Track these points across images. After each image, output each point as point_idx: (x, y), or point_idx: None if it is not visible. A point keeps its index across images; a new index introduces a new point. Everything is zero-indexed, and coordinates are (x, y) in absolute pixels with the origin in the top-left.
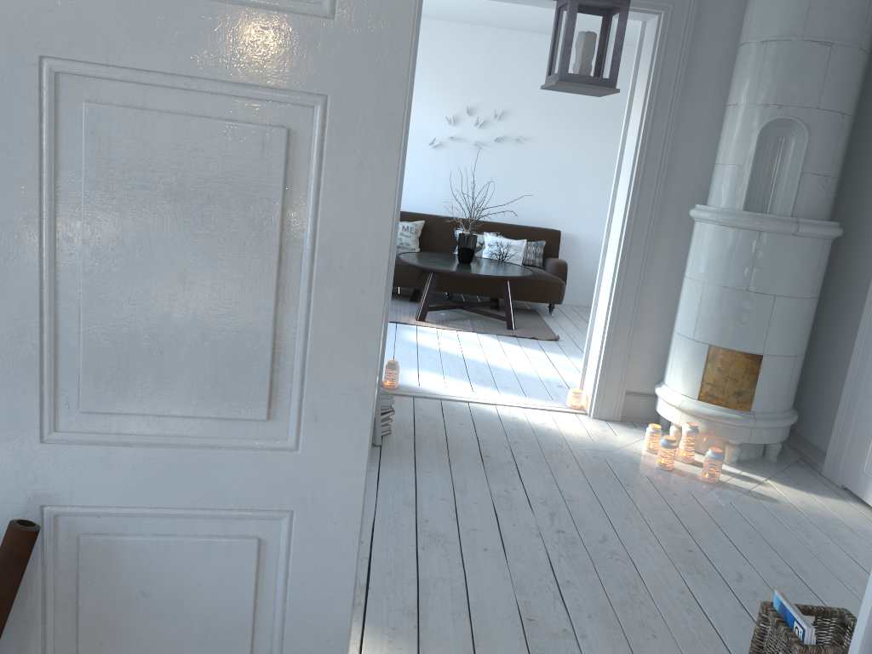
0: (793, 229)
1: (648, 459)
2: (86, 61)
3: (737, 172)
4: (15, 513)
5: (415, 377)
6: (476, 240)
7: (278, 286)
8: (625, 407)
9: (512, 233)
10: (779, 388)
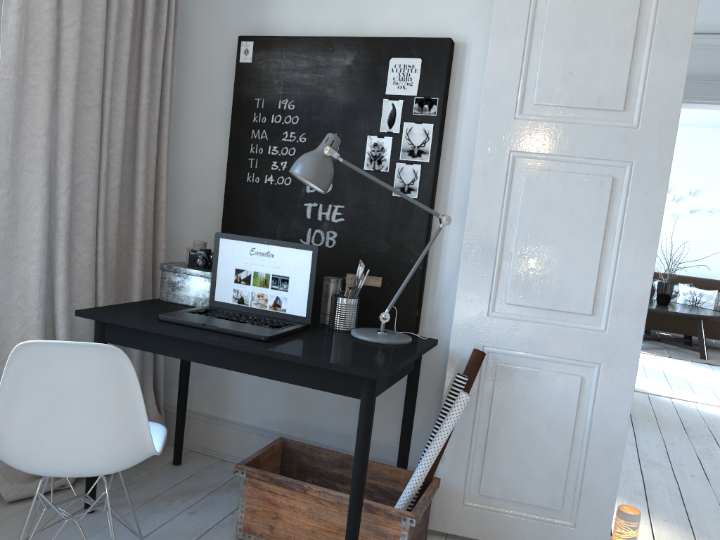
0: None
1: None
2: (527, 152)
3: None
4: (472, 348)
5: None
6: (673, 287)
7: (602, 249)
8: None
9: (704, 285)
10: None
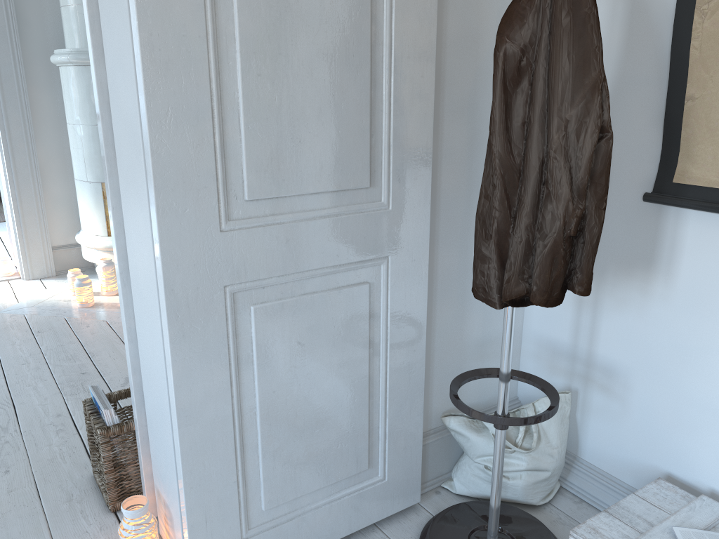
0: None
1: (72, 302)
2: None
3: (76, 12)
4: None
5: None
6: None
7: None
8: (58, 261)
9: None
10: None
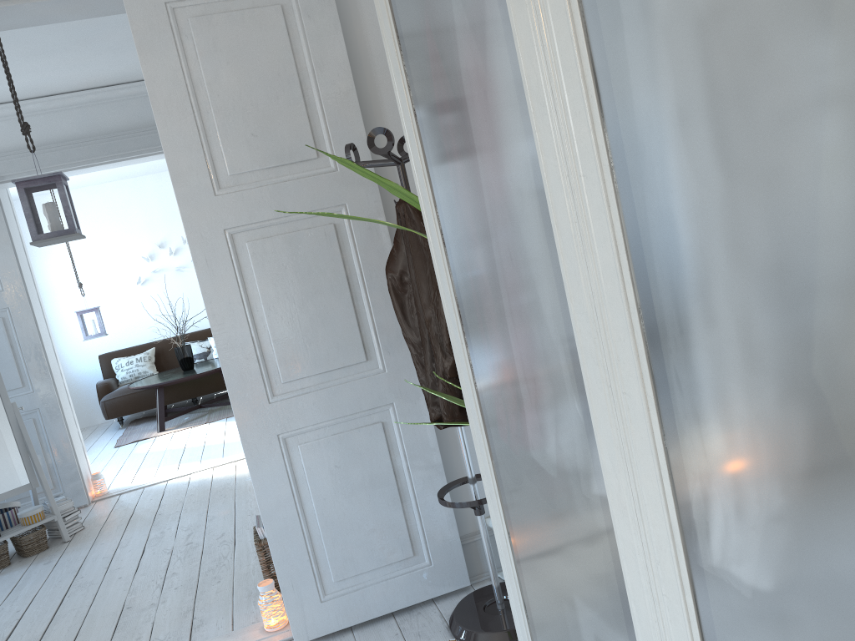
0: None
1: None
2: None
3: None
4: None
5: (130, 478)
6: (190, 348)
7: None
8: None
9: None
10: None
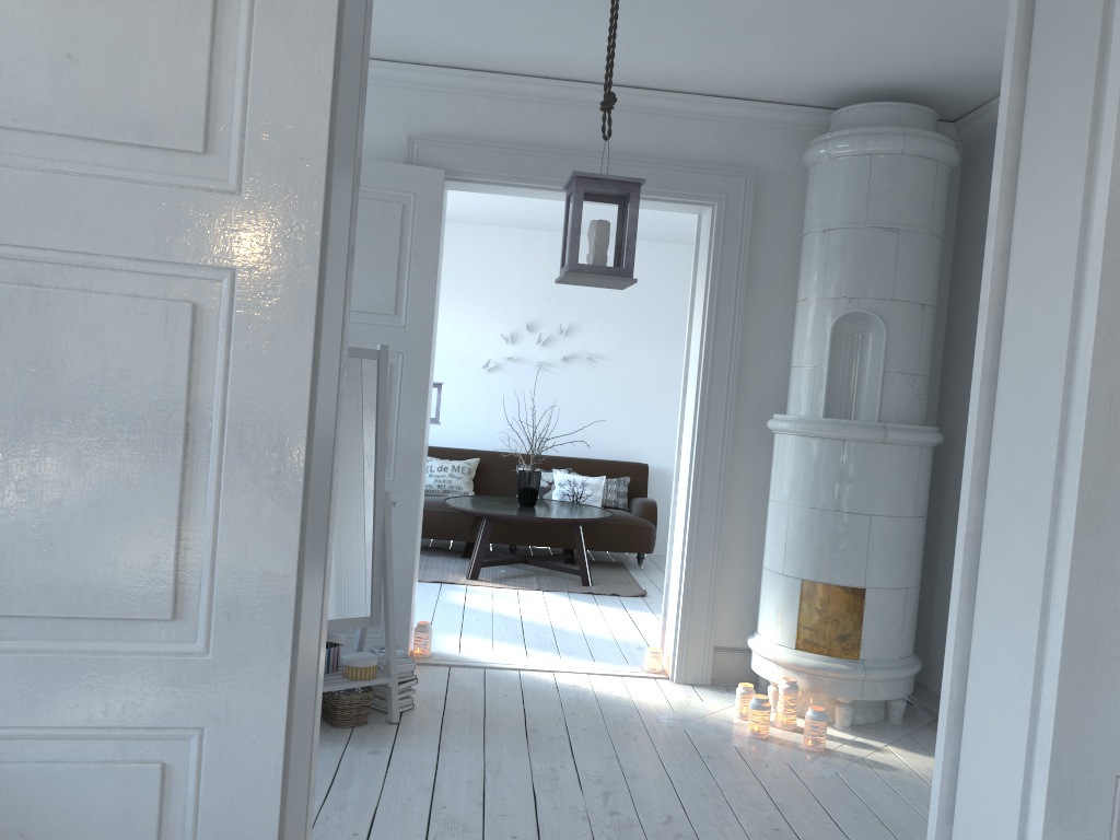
0: (880, 435)
1: (739, 727)
2: None
3: (812, 374)
4: None
5: (455, 644)
6: (540, 477)
7: (185, 468)
8: (715, 667)
9: (588, 469)
10: (891, 629)
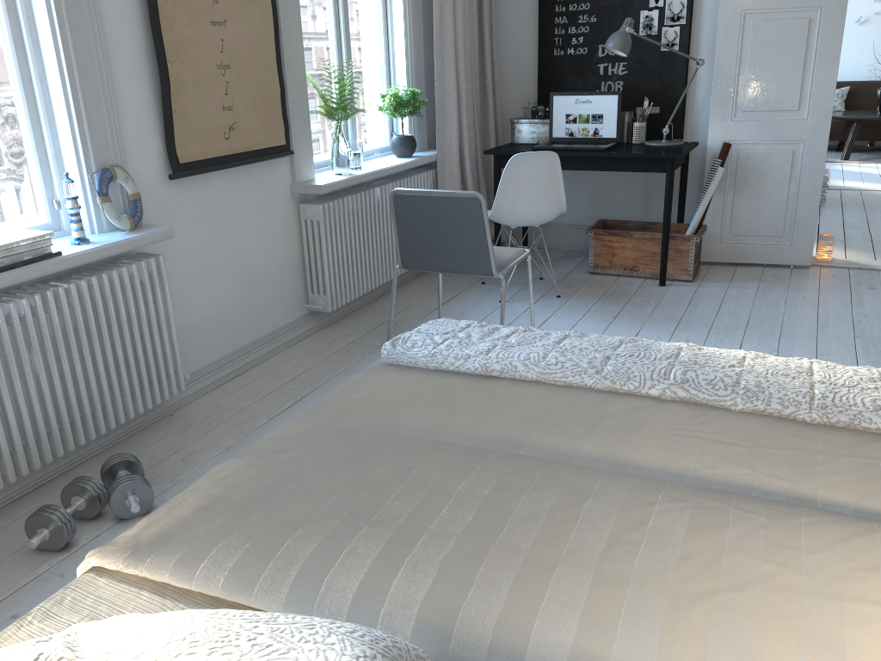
0: None
1: None
2: (753, 9)
3: None
4: (721, 143)
5: (840, 183)
6: None
7: (803, 67)
8: None
9: None
10: None
